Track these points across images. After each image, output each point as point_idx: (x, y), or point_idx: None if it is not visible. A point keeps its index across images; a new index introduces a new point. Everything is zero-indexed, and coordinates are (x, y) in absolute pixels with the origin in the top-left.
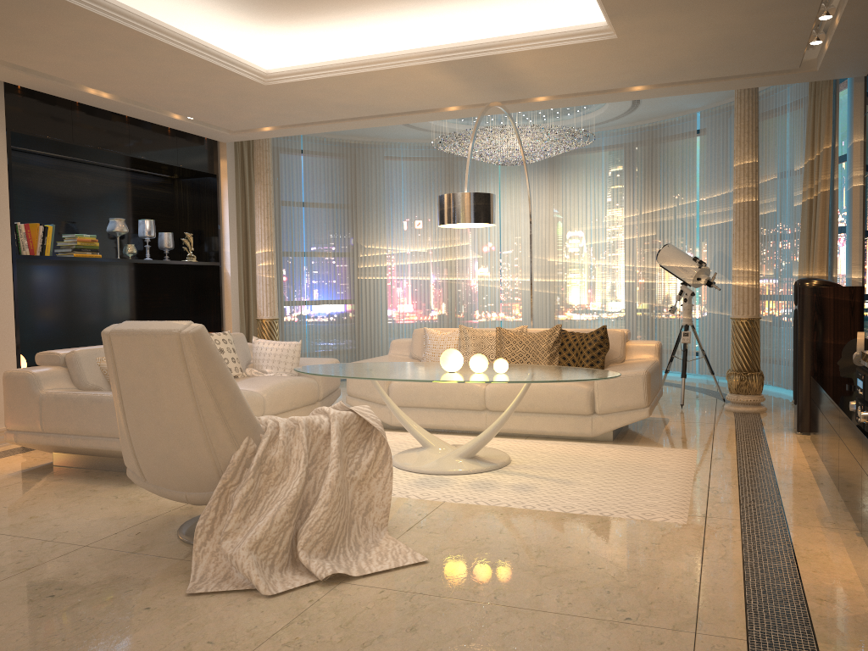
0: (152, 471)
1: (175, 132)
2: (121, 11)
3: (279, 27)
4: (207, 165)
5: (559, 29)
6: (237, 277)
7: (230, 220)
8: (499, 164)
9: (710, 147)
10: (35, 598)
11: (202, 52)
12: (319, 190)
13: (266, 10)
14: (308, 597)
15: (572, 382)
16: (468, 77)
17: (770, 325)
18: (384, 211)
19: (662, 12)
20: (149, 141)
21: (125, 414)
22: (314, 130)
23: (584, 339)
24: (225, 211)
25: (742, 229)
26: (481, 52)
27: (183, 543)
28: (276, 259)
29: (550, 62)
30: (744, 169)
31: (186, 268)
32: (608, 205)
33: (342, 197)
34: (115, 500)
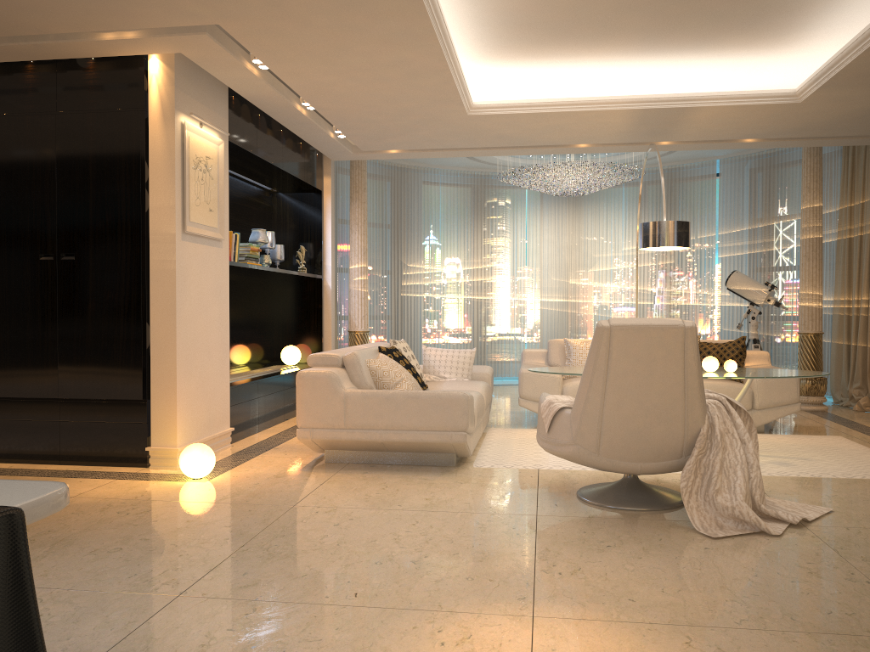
0: (613, 446)
1: (303, 148)
2: (450, 46)
3: (489, 65)
4: (317, 181)
5: (753, 91)
6: (334, 290)
7: (331, 235)
8: (556, 194)
9: (730, 190)
10: (600, 548)
11: (459, 83)
12: (371, 209)
13: (500, 51)
14: (804, 534)
15: (733, 383)
16: (642, 122)
17: (793, 341)
18: (424, 232)
19: (859, 87)
20: (291, 156)
21: (604, 396)
22: (435, 155)
23: (725, 348)
24: (327, 226)
25: (812, 260)
26: (681, 103)
27: (614, 509)
28: (339, 275)
29: (723, 115)
30: (813, 211)
31: (284, 280)
32: (627, 235)
33: (389, 217)
34: (465, 484)
